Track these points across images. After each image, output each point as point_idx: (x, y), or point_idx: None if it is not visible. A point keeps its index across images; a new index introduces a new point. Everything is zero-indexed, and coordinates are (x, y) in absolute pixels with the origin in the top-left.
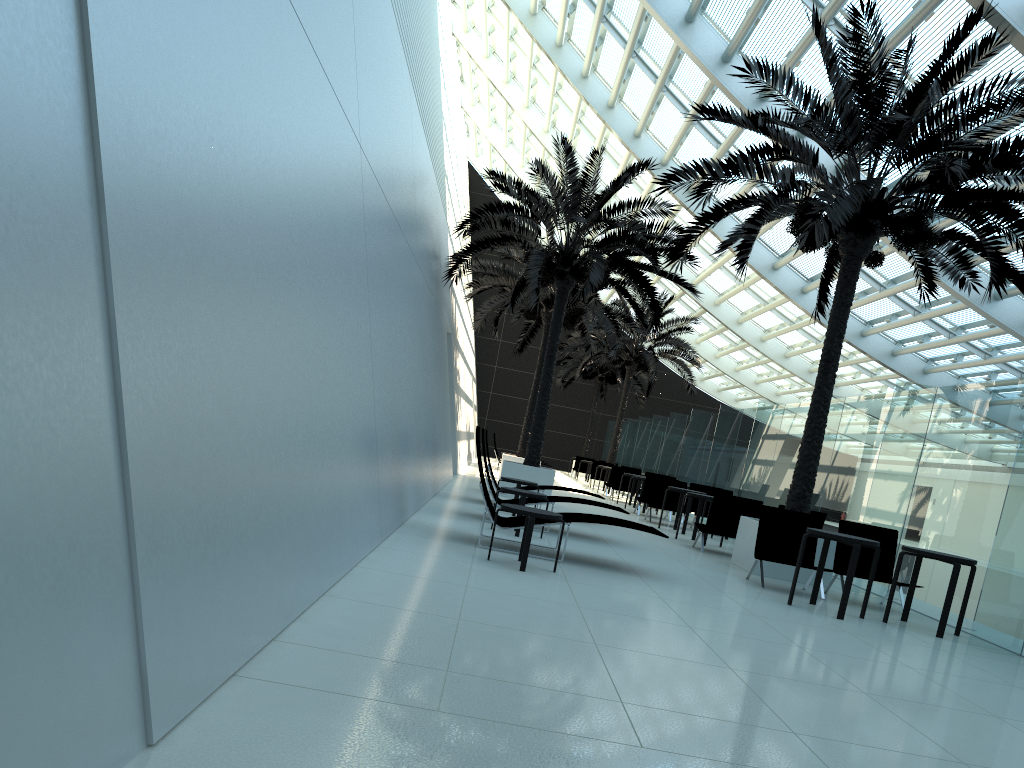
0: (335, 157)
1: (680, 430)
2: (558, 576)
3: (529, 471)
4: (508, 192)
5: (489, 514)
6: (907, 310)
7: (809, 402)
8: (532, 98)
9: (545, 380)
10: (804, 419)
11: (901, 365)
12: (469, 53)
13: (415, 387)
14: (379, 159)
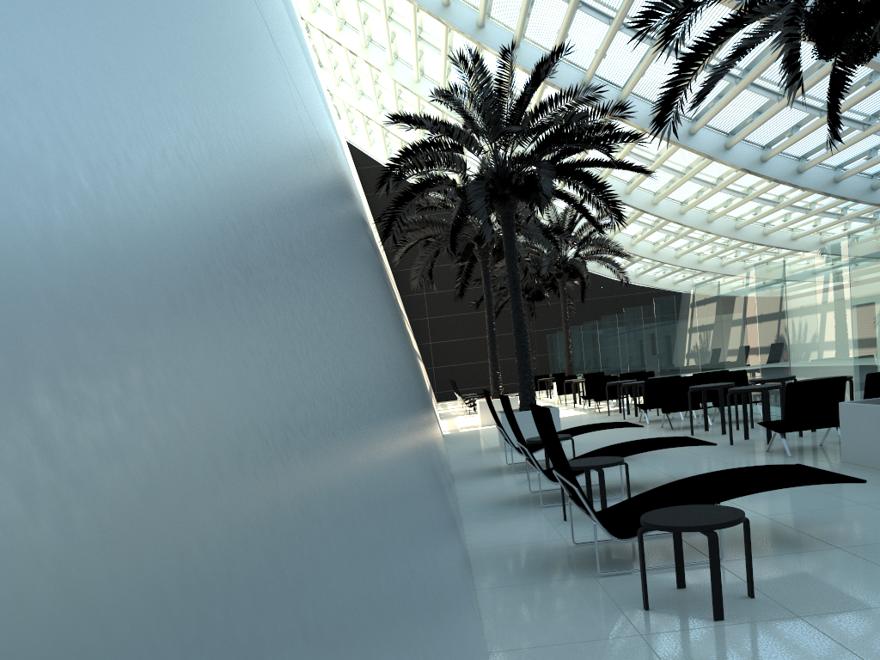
0: (240, 5)
1: (638, 323)
2: (772, 608)
3: (531, 416)
4: (424, 126)
5: (601, 527)
6: (855, 127)
7: (823, 248)
8: (394, 54)
9: (517, 315)
10: (822, 269)
11: (847, 189)
12: (322, 31)
13: (409, 372)
14: (295, 77)
